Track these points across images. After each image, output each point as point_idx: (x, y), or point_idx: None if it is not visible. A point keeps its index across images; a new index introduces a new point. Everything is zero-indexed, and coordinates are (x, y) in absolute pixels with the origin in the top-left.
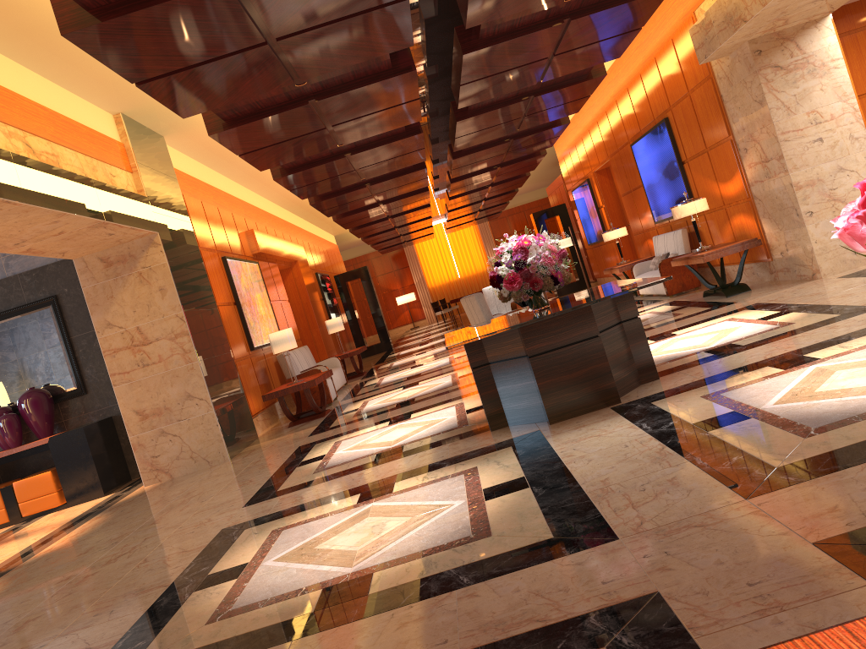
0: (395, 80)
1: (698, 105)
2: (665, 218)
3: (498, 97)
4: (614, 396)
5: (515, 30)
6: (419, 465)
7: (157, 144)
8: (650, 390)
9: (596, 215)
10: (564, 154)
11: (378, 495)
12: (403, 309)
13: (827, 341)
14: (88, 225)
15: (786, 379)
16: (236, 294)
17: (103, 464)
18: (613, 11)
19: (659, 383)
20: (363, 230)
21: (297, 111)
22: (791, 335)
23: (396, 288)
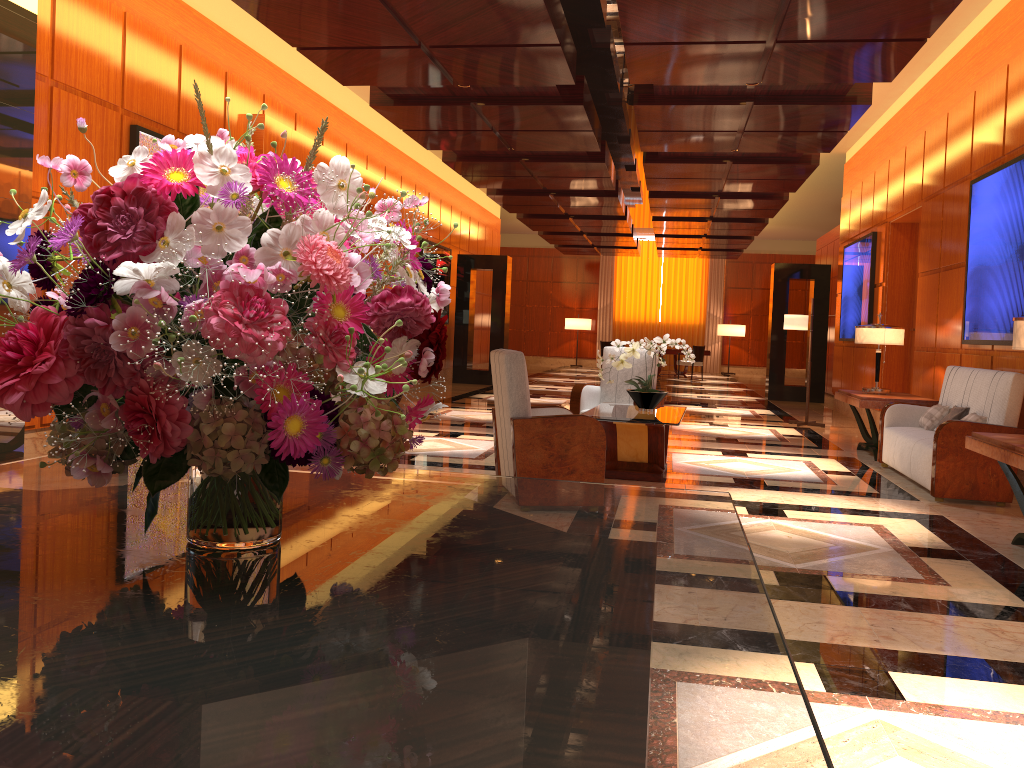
0: None
1: None
2: (986, 339)
3: None
4: None
5: None
6: None
7: None
8: None
9: (866, 297)
10: (854, 184)
11: None
12: (571, 337)
13: None
14: None
15: None
16: None
17: None
18: None
19: None
20: (510, 200)
21: None
22: None
23: (571, 306)
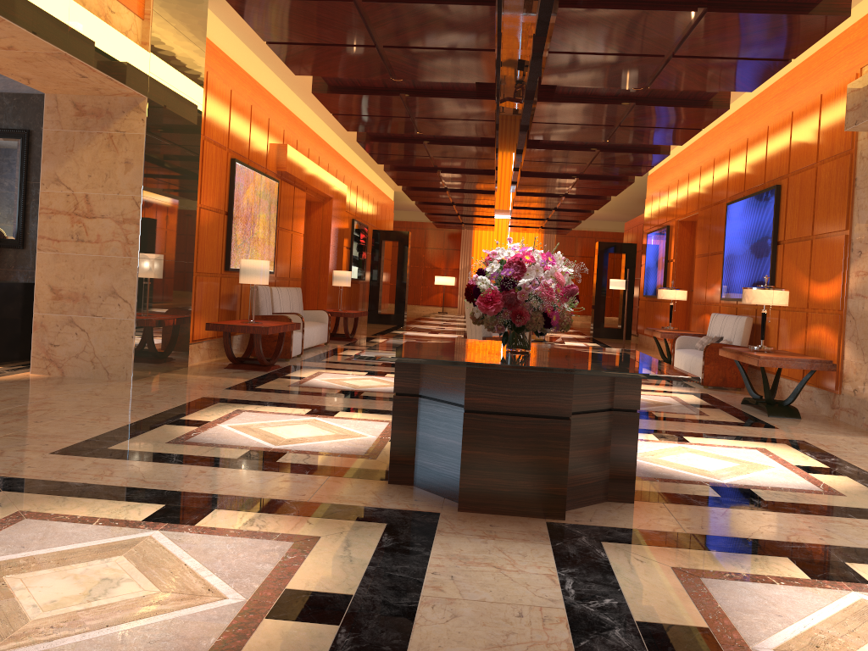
0: (466, 11)
1: (823, 181)
2: (733, 297)
3: (594, 90)
4: (558, 508)
5: None
6: (268, 494)
7: (195, 3)
8: (612, 518)
9: (662, 268)
10: (654, 191)
11: (176, 521)
12: (439, 290)
13: None
14: (45, 50)
15: (808, 601)
16: (231, 204)
17: (4, 331)
18: (764, 20)
19: (629, 510)
20: (417, 193)
21: (337, 6)
22: (835, 515)
23: (439, 267)
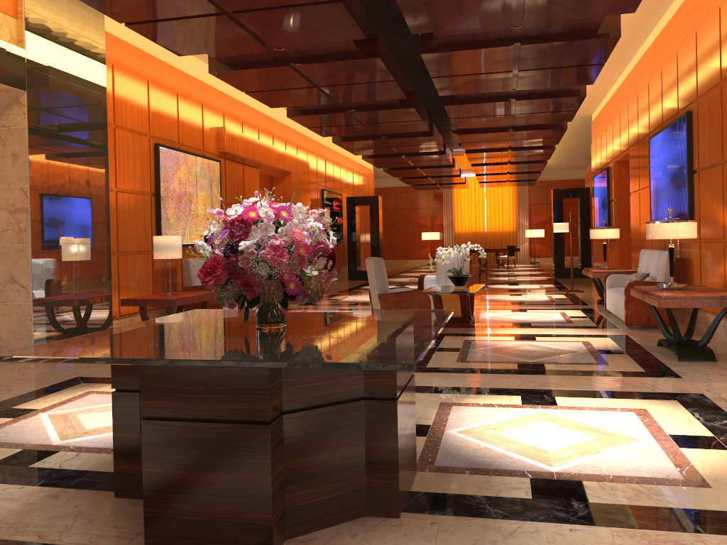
0: None
1: None
2: None
3: (473, 34)
4: (264, 542)
5: None
6: None
7: None
8: None
9: (606, 208)
10: (597, 136)
11: None
12: (427, 245)
13: None
14: None
15: None
16: (158, 185)
17: None
18: None
19: (382, 533)
20: (377, 161)
21: None
22: (675, 529)
23: (425, 224)
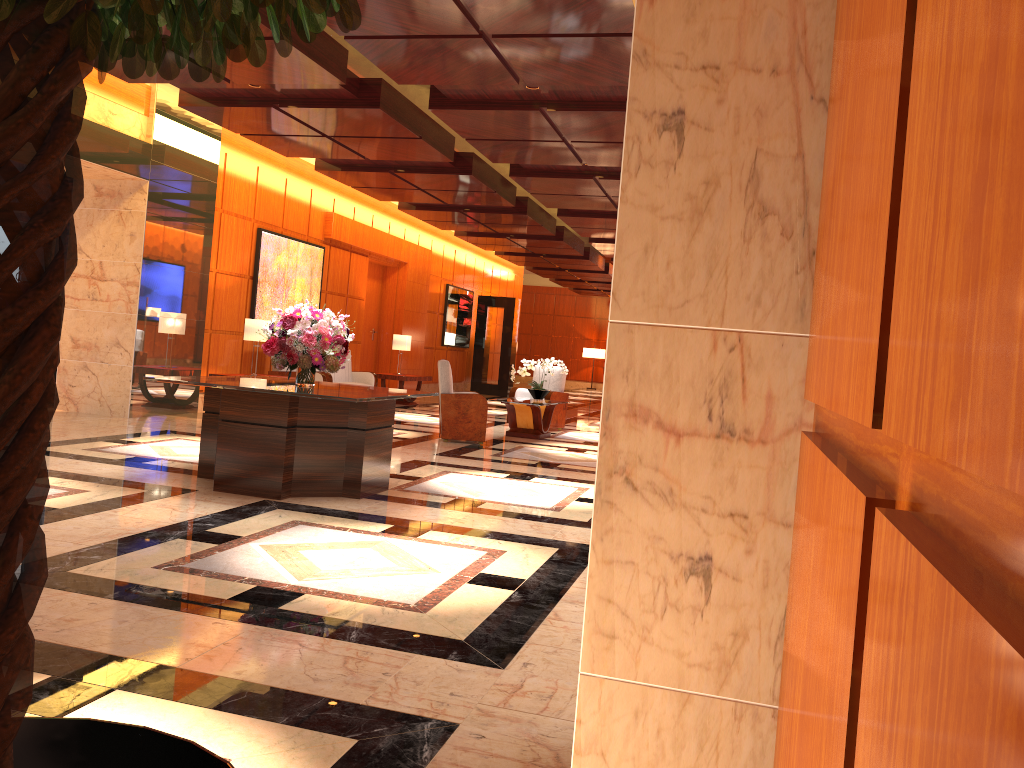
0: (362, 112)
1: None
2: None
3: (554, 165)
4: (277, 491)
5: (487, 102)
6: (99, 474)
7: None
8: (319, 502)
9: None
10: None
11: None
12: (589, 364)
13: (479, 531)
14: None
15: (343, 537)
16: (256, 269)
17: None
18: (601, 115)
19: (345, 501)
20: (513, 258)
21: (264, 110)
22: (507, 517)
23: (590, 338)
